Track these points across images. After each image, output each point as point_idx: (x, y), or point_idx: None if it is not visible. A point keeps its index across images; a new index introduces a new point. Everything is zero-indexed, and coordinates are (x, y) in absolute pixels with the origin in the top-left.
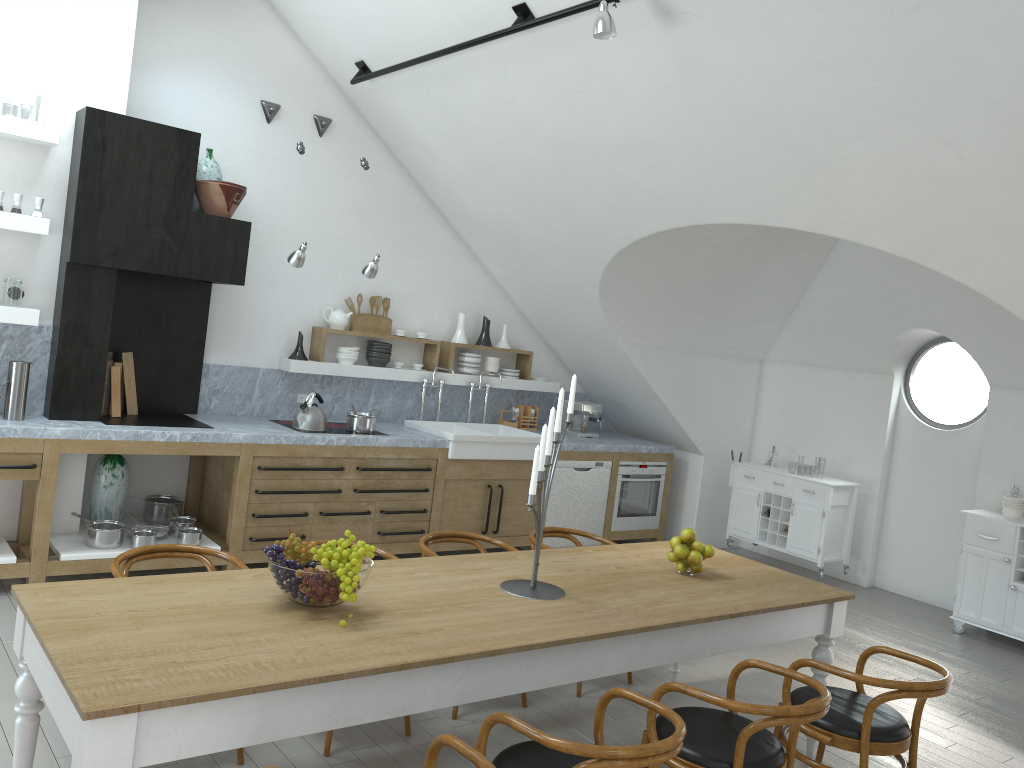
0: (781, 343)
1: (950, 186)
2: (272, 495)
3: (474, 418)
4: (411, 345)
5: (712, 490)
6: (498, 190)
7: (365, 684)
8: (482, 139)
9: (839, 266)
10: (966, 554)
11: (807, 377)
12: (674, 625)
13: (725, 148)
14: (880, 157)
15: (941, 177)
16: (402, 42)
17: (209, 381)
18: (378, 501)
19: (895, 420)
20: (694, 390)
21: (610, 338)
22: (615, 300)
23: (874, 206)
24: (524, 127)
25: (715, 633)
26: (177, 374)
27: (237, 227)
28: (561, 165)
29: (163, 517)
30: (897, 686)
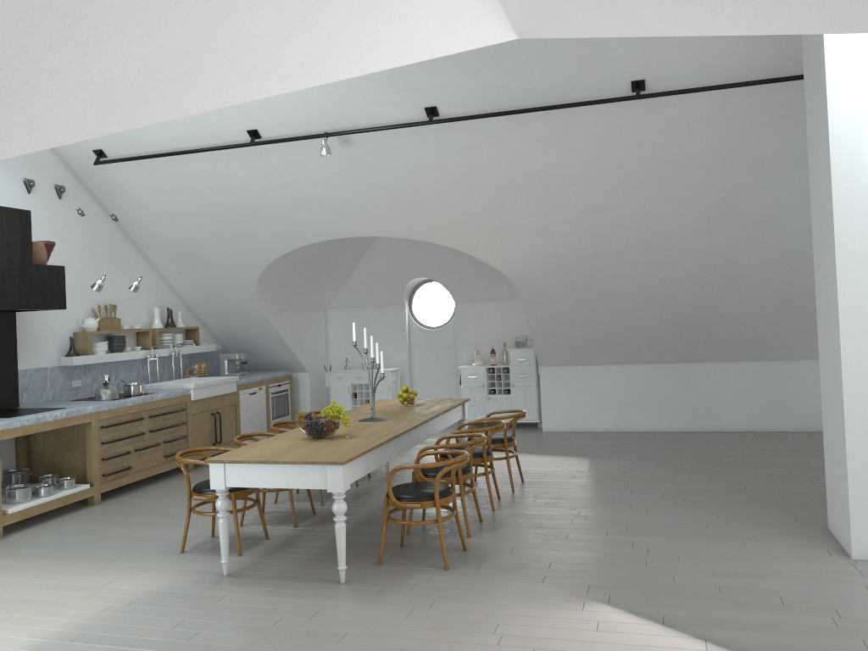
0: (338, 297)
1: (472, 215)
2: (110, 444)
3: (169, 377)
4: (129, 335)
5: (315, 392)
6: (195, 226)
7: (381, 449)
8: (193, 196)
9: (377, 249)
10: (464, 388)
11: (355, 314)
12: (436, 416)
13: (365, 201)
14: (443, 204)
15: (469, 212)
16: (146, 141)
17: (20, 382)
18: (162, 436)
19: (409, 329)
20: (299, 333)
21: (257, 309)
22: (264, 285)
23: (437, 225)
24: (231, 190)
25: (441, 420)
26: (4, 381)
27: (58, 270)
28: (253, 210)
29: (23, 481)
30: (514, 416)
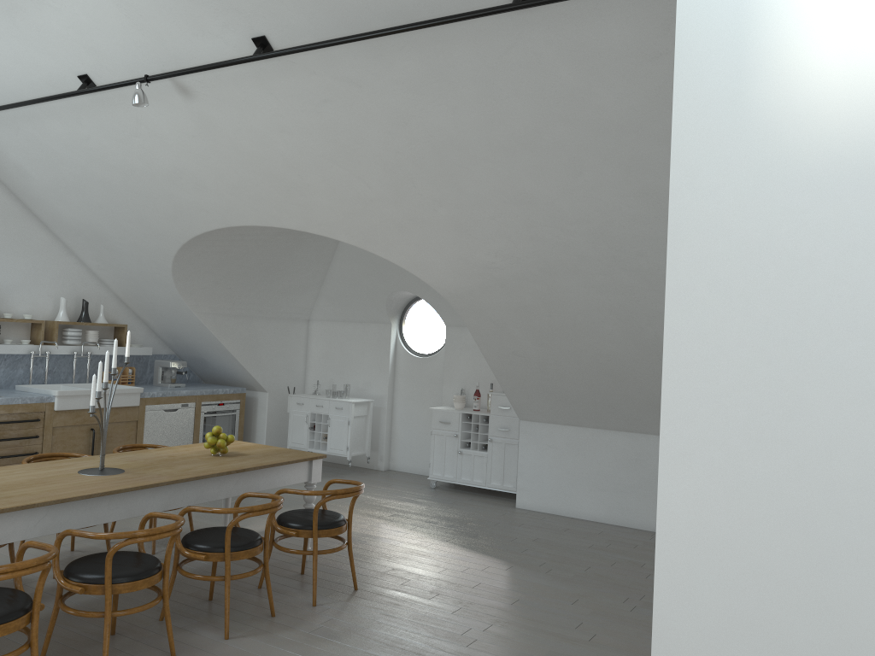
0: (319, 307)
1: (367, 203)
2: None
3: (80, 380)
4: (19, 325)
5: (277, 417)
6: (85, 202)
7: None
8: (67, 165)
9: (346, 251)
10: (434, 435)
11: (338, 329)
12: (195, 478)
13: (238, 177)
14: (327, 185)
15: (362, 197)
16: None
17: None
18: None
19: (395, 354)
20: (257, 345)
21: (187, 310)
22: (187, 281)
23: (331, 214)
24: (98, 157)
25: (228, 483)
26: None
27: None
28: (130, 185)
29: None
30: (328, 493)
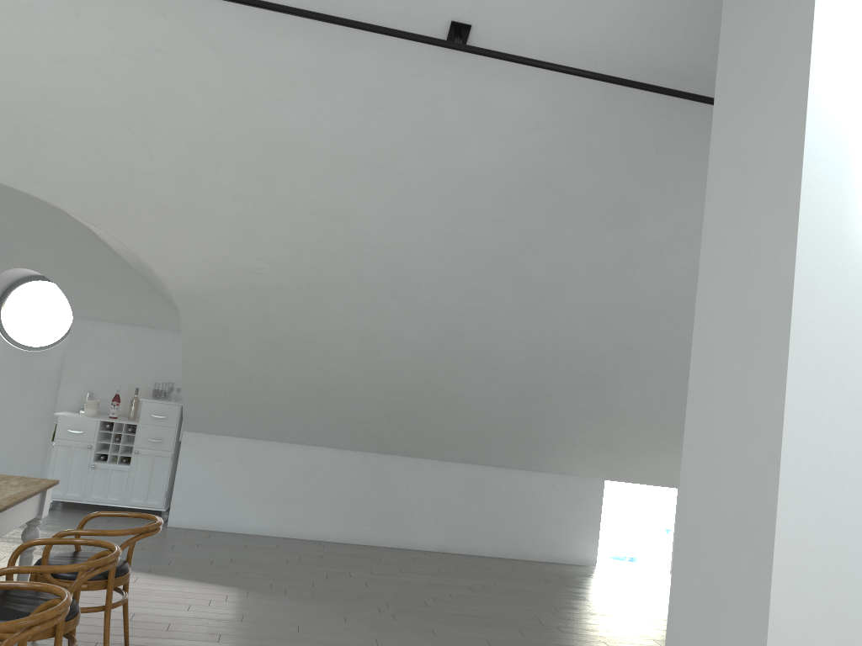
0: None
1: (137, 175)
2: None
3: None
4: None
5: None
6: None
7: None
8: None
9: None
10: (58, 447)
11: None
12: None
13: None
14: (90, 142)
15: (133, 168)
16: None
17: None
18: None
19: None
20: None
21: None
22: None
23: (71, 176)
24: None
25: None
26: None
27: None
28: None
29: None
30: (140, 531)
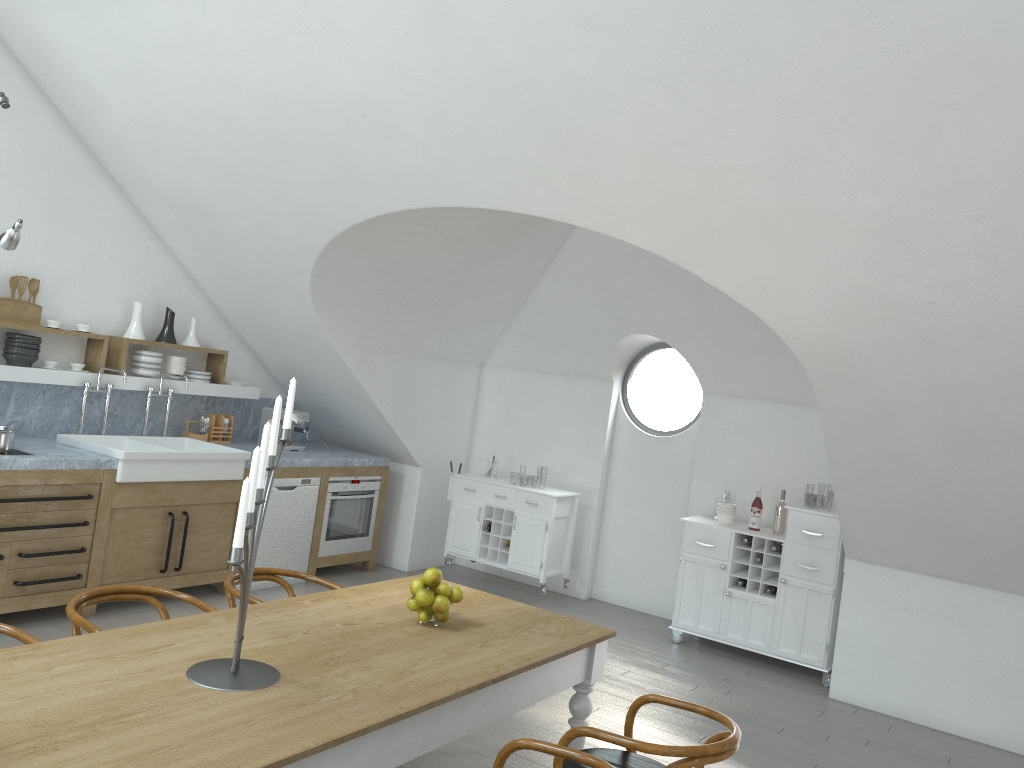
0: (502, 347)
1: (714, 176)
2: None
3: (152, 430)
4: (69, 340)
5: (429, 505)
6: (188, 153)
7: None
8: (169, 85)
9: (567, 267)
10: (685, 562)
11: (528, 383)
12: (429, 707)
13: (471, 117)
14: (644, 138)
15: (706, 165)
16: None
17: None
18: (15, 541)
19: (613, 427)
20: (413, 396)
21: (322, 337)
22: (329, 293)
23: (631, 195)
24: (224, 73)
25: (474, 704)
26: None
27: None
28: (270, 125)
29: None
30: (691, 753)
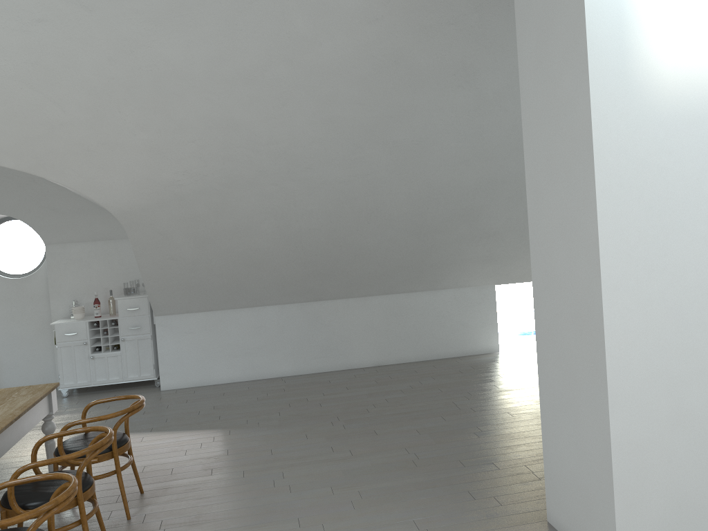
0: None
1: (56, 127)
2: None
3: None
4: None
5: None
6: None
7: None
8: None
9: None
10: (60, 348)
11: None
12: None
13: None
14: (8, 108)
15: (50, 122)
16: None
17: None
18: None
19: None
20: None
21: None
22: None
23: (2, 139)
24: None
25: (7, 435)
26: None
27: None
28: None
29: None
30: (128, 411)
